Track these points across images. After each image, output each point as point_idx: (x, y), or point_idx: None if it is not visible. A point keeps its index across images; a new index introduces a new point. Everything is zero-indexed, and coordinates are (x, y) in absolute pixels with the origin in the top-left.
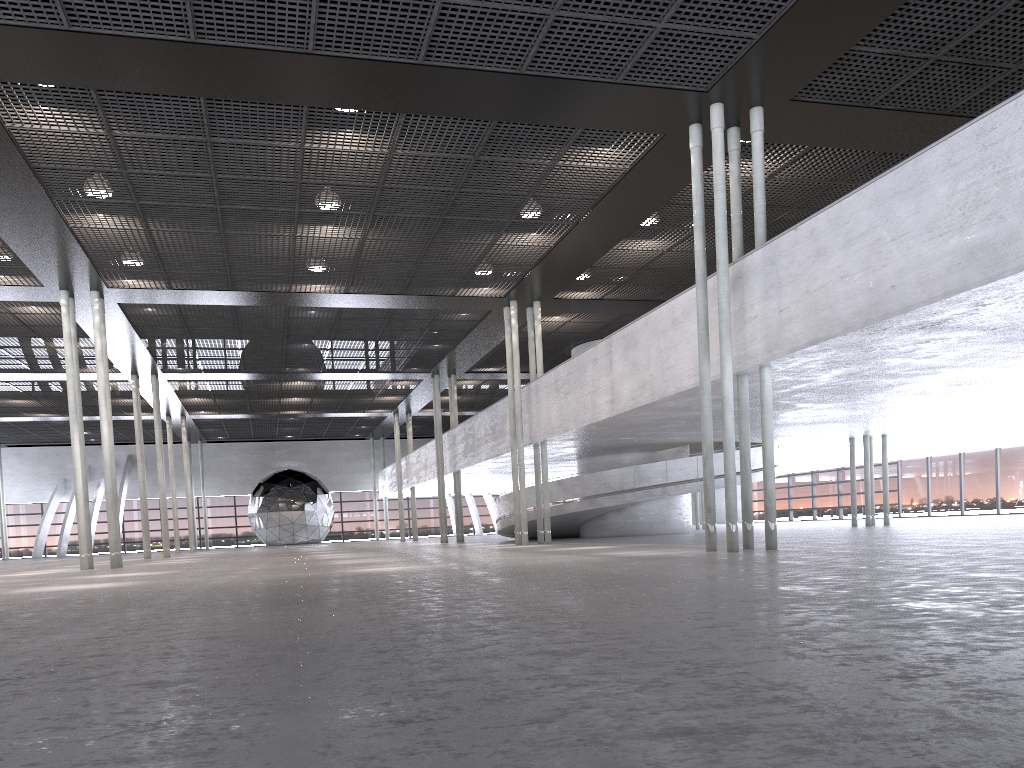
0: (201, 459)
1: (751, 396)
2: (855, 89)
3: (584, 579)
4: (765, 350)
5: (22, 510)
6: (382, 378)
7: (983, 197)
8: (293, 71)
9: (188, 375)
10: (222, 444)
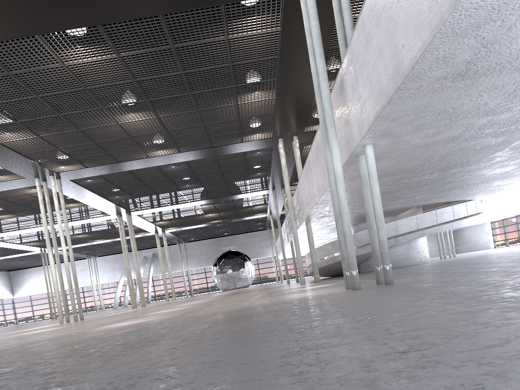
0: (185, 251)
1: (398, 170)
2: None
3: (100, 348)
4: (358, 132)
5: (109, 286)
6: (245, 196)
7: None
8: (2, 11)
9: (144, 211)
10: (195, 242)
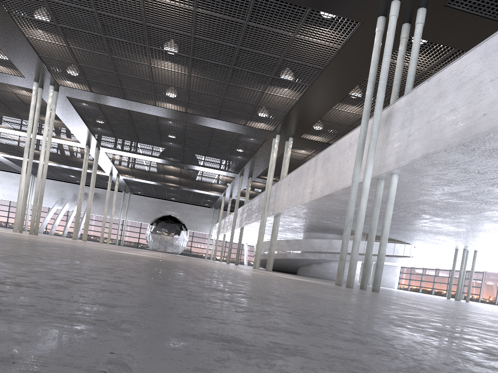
0: (128, 201)
1: None
2: (490, 3)
3: (194, 270)
4: (395, 161)
5: None
6: (214, 172)
7: None
8: None
9: (114, 151)
10: (140, 196)
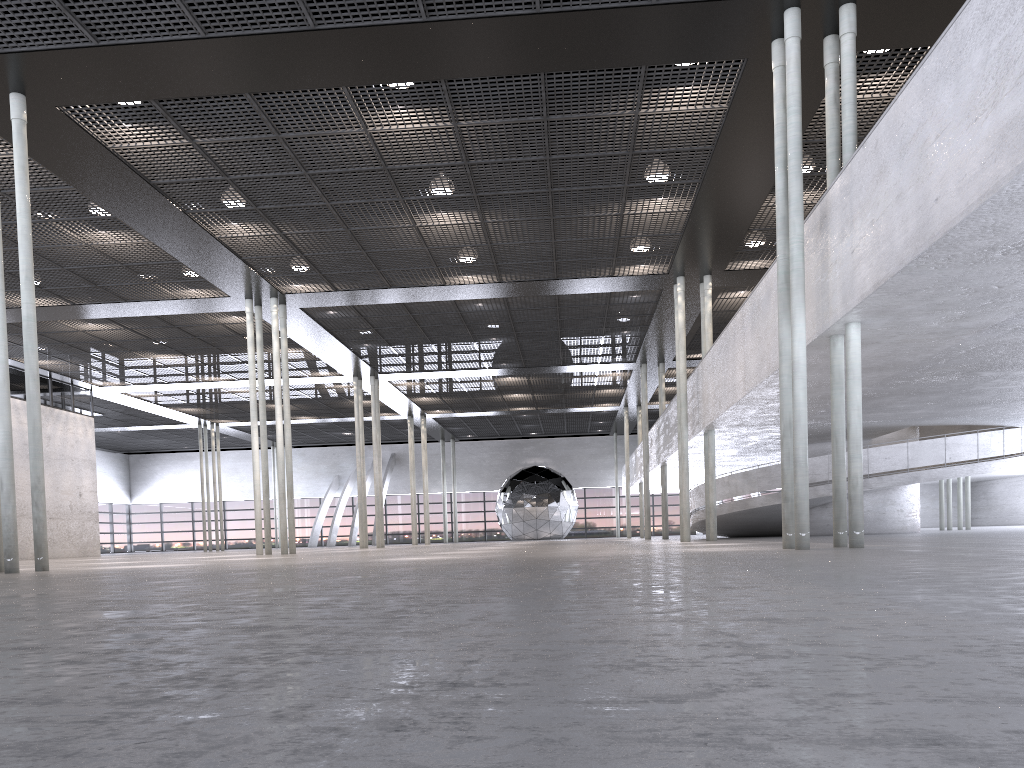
0: (452, 457)
1: (892, 364)
2: None
3: (467, 570)
4: (842, 302)
5: (304, 504)
6: (589, 370)
7: (1013, 54)
8: (309, 51)
9: (403, 375)
10: (474, 442)
